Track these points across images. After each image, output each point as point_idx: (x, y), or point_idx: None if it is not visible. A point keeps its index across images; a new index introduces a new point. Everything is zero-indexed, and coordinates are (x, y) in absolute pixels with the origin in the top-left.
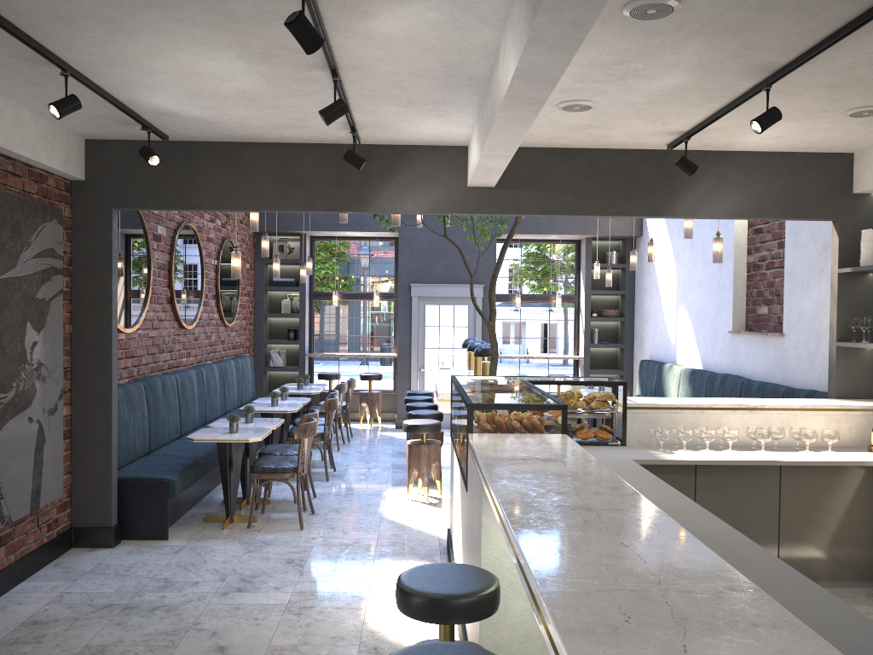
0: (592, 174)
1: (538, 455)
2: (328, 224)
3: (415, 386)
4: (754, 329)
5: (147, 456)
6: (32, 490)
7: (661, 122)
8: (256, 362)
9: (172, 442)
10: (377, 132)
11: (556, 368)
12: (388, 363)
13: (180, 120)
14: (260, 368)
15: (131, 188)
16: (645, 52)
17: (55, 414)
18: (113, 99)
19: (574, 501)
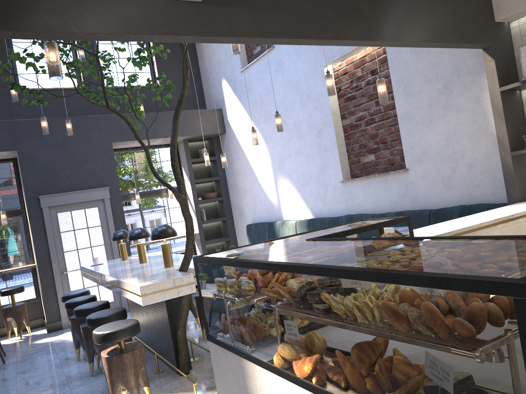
0: None
1: None
2: None
3: (61, 289)
4: (361, 176)
5: None
6: None
7: None
8: None
9: None
10: None
11: (177, 246)
12: (26, 274)
13: None
14: None
15: None
16: None
17: None
18: None
19: None
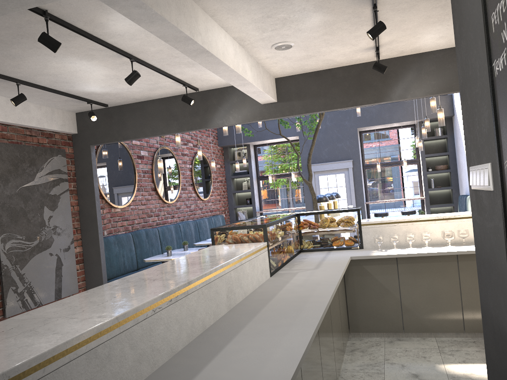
0: (334, 84)
1: (215, 254)
2: (259, 137)
3: None
4: None
5: (135, 271)
6: (55, 289)
7: (350, 44)
8: (230, 218)
9: (156, 263)
10: (201, 83)
11: (409, 206)
12: None
13: (101, 95)
14: (233, 221)
15: (97, 134)
16: (273, 7)
17: (69, 251)
18: (57, 91)
19: (159, 276)
